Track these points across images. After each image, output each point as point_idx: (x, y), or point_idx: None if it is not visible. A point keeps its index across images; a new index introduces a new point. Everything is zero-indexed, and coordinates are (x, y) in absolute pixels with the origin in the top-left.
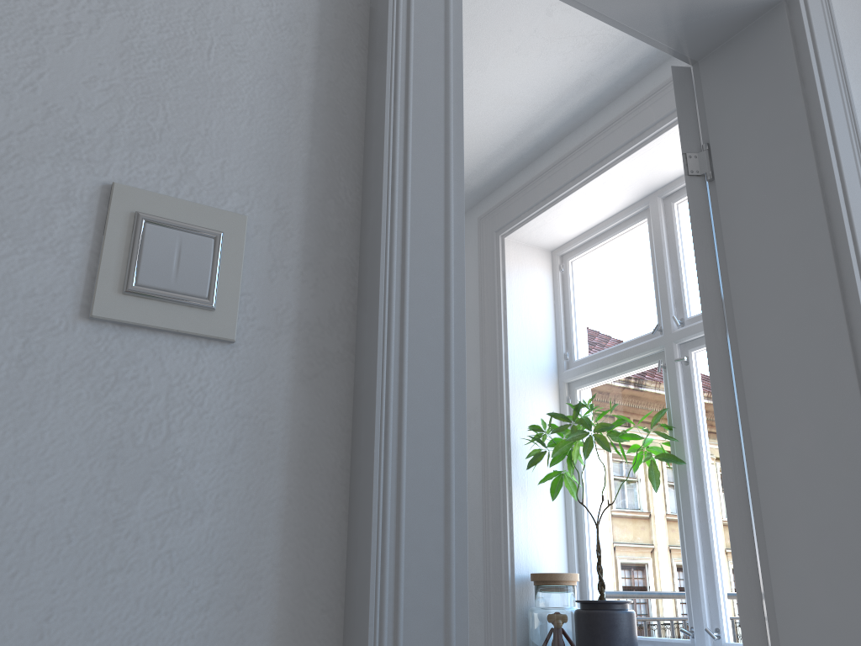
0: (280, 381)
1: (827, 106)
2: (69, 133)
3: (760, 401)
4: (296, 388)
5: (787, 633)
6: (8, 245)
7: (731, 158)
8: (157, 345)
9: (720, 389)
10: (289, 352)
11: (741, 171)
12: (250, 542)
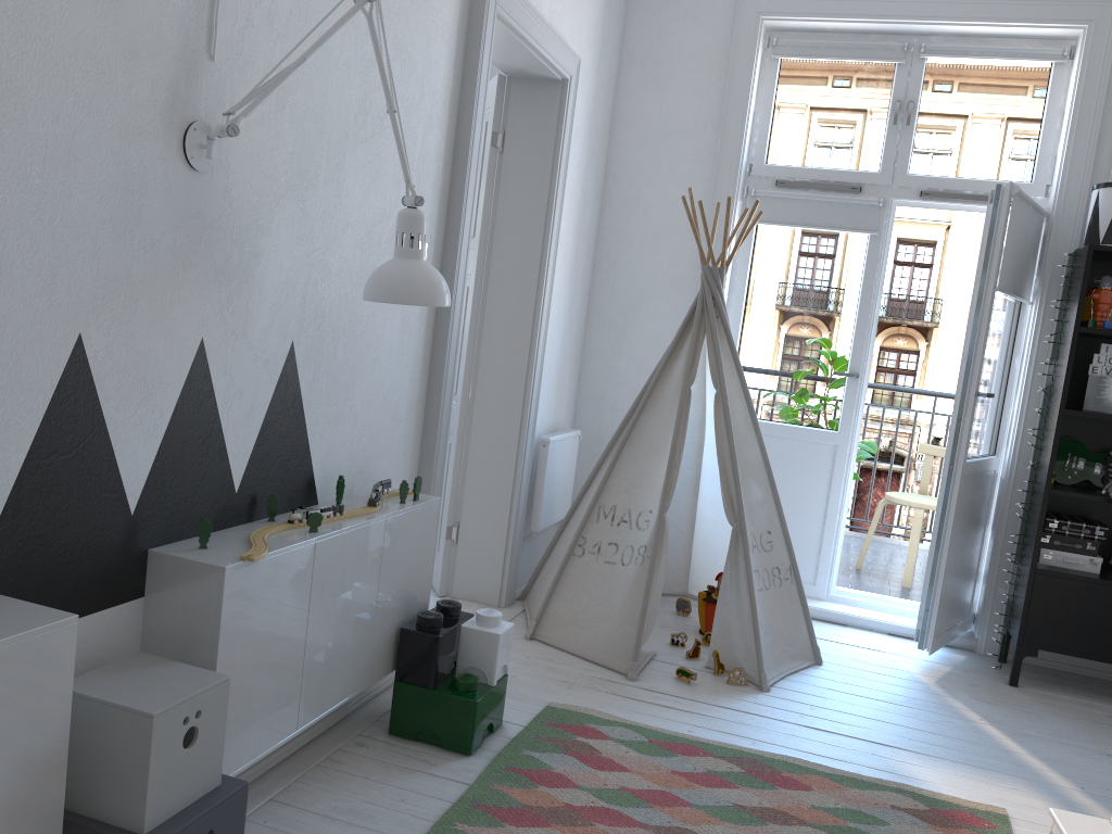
0: None
1: (562, 149)
2: None
3: (496, 273)
4: None
5: (482, 369)
6: None
7: (514, 148)
8: None
9: (480, 262)
10: None
11: (517, 158)
12: (419, 347)
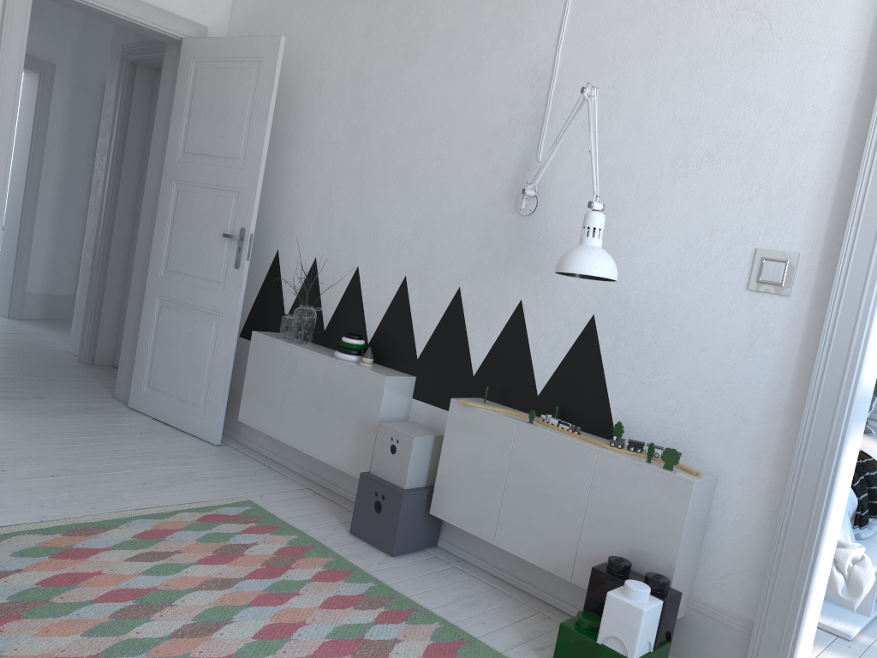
0: (803, 308)
1: None
2: (746, 234)
3: None
4: (809, 311)
5: None
6: (730, 270)
7: None
8: (766, 297)
9: None
10: (808, 298)
11: None
12: (787, 356)
